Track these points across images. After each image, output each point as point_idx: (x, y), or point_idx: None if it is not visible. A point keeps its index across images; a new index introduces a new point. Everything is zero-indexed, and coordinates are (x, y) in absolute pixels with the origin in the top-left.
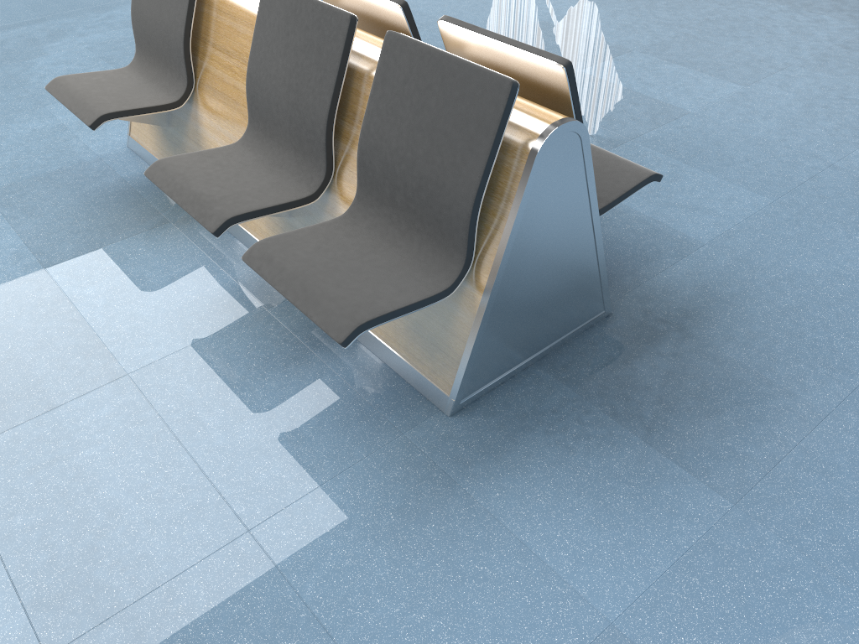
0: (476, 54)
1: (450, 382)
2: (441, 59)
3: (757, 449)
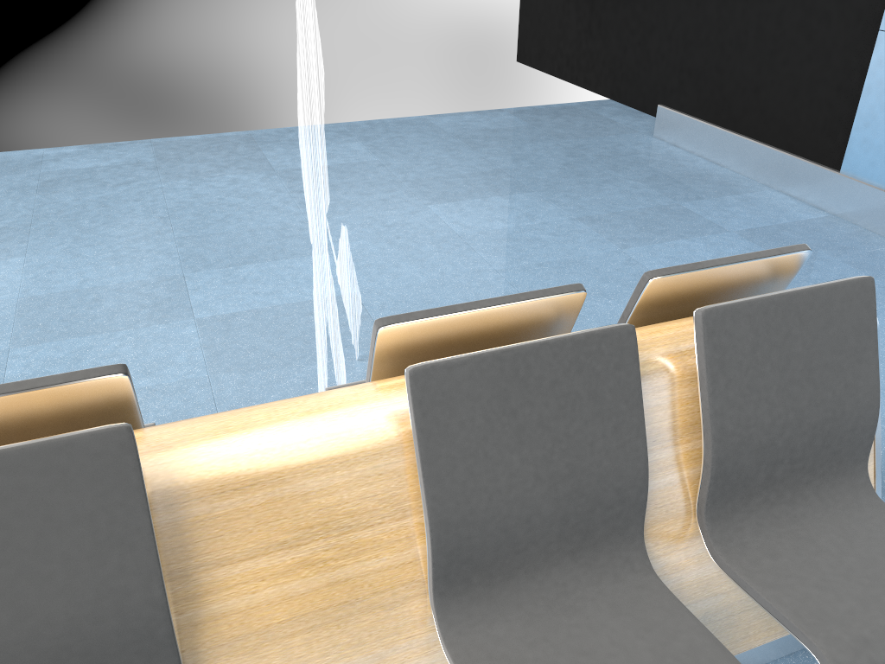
0: (689, 291)
1: None
2: (790, 300)
3: (883, 440)
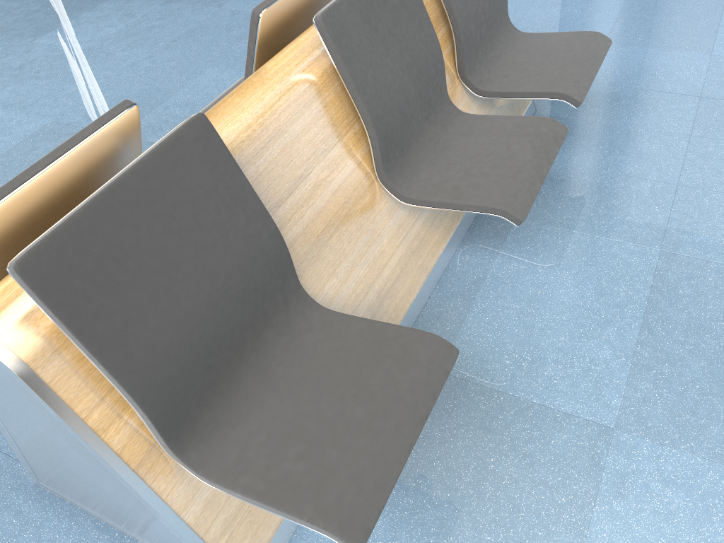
0: None
1: None
2: None
3: None
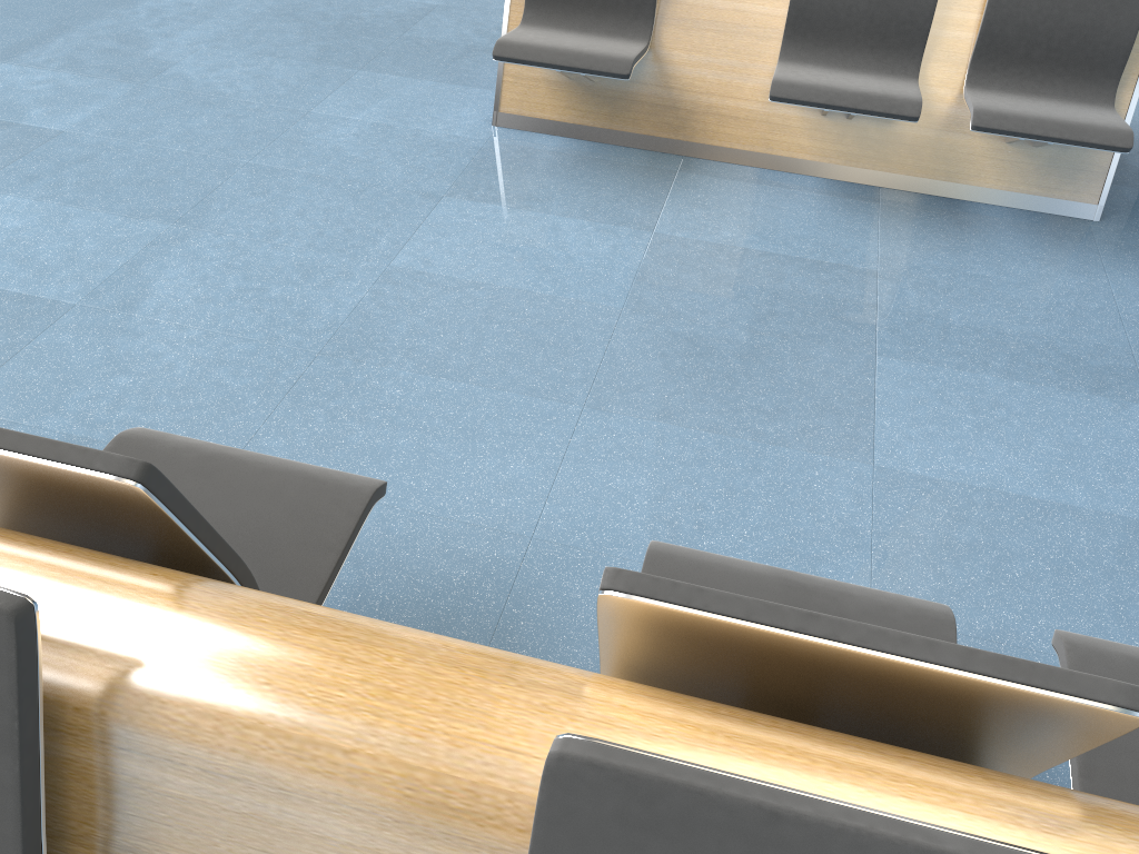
0: None
1: (1096, 193)
2: None
3: None
